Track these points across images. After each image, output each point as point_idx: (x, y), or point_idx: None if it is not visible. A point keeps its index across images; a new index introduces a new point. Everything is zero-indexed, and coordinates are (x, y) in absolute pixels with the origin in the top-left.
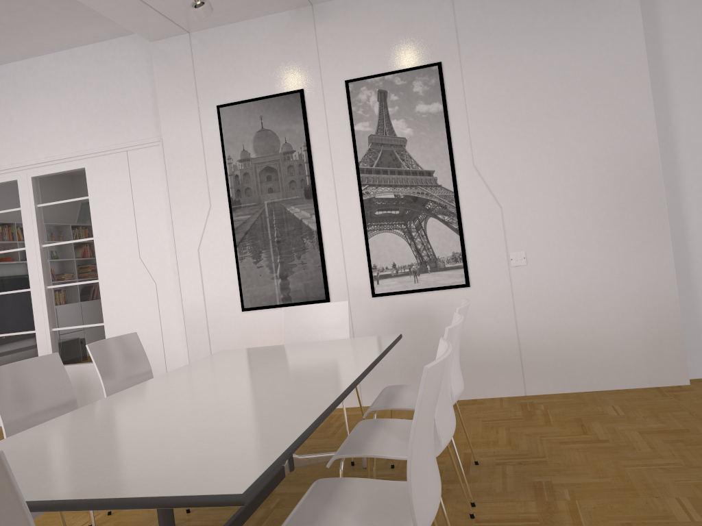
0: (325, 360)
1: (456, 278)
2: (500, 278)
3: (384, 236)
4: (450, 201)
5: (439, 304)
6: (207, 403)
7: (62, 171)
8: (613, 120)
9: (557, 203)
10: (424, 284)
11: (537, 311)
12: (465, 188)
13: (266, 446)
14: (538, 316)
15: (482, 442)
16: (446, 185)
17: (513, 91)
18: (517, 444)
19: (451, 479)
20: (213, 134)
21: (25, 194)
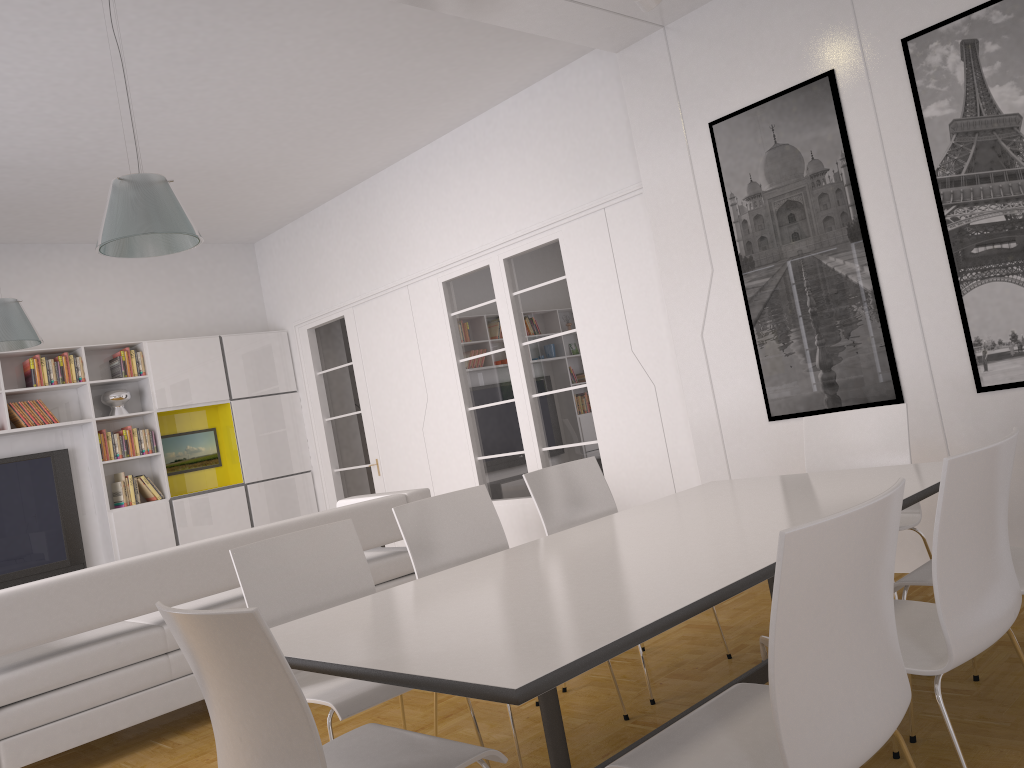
0: (821, 502)
1: None
2: None
3: (990, 289)
4: None
5: None
6: (612, 560)
7: (533, 247)
8: None
9: None
10: None
11: None
12: None
13: (607, 628)
14: None
15: None
16: None
17: None
18: None
19: None
20: (707, 166)
21: (498, 281)
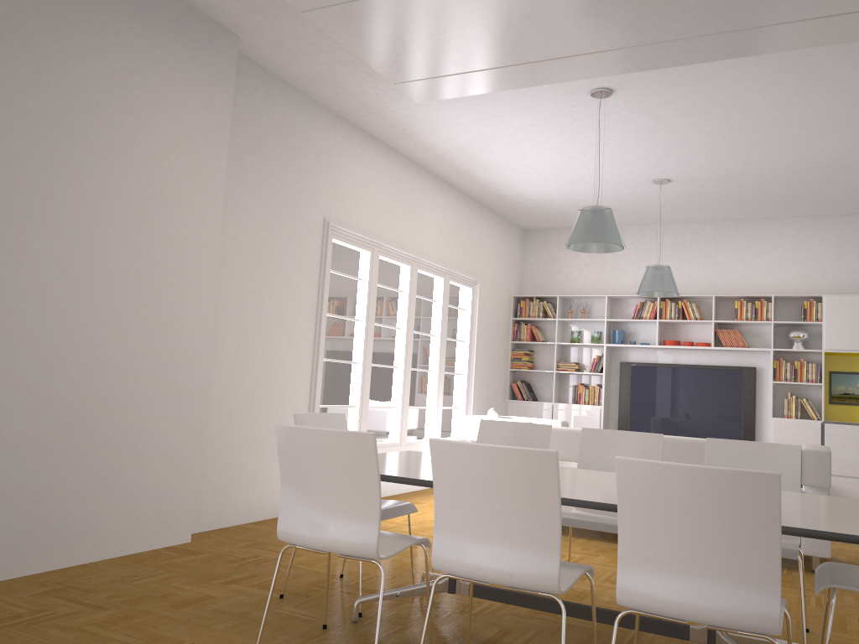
0: None
1: None
2: None
3: None
4: None
5: None
6: None
7: None
8: None
9: None
10: None
11: None
12: None
13: None
14: None
15: None
16: None
17: None
18: None
19: None
20: None
21: None
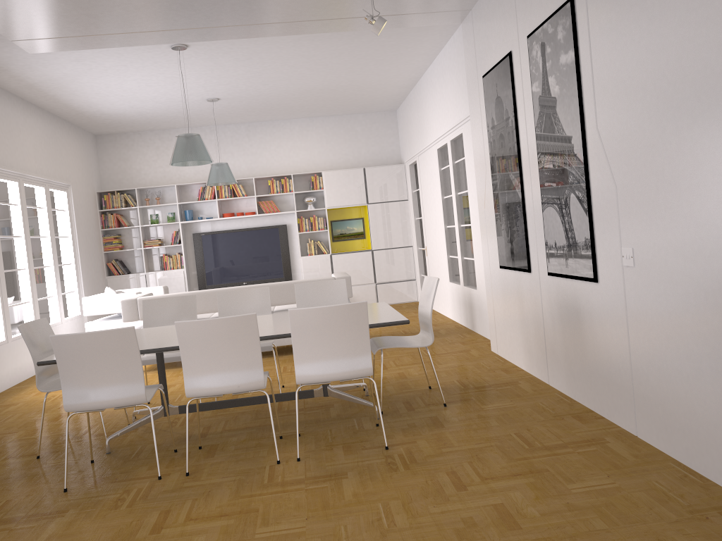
0: None
1: (587, 269)
2: (617, 278)
3: (549, 211)
4: (581, 175)
5: (581, 296)
6: None
7: (456, 136)
8: (707, 46)
9: (656, 183)
10: (570, 270)
11: (643, 332)
12: (592, 158)
13: None
14: (644, 339)
15: (445, 442)
16: (578, 154)
17: (620, 20)
18: (442, 455)
19: (351, 446)
20: (483, 103)
21: (449, 153)
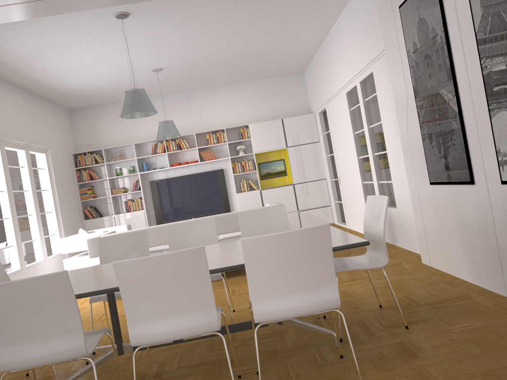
0: None
1: None
2: None
3: (502, 116)
4: None
5: None
6: None
7: (366, 76)
8: None
9: None
10: None
11: None
12: None
13: None
14: None
15: None
16: None
17: None
18: None
19: None
20: (400, 32)
21: (359, 93)
